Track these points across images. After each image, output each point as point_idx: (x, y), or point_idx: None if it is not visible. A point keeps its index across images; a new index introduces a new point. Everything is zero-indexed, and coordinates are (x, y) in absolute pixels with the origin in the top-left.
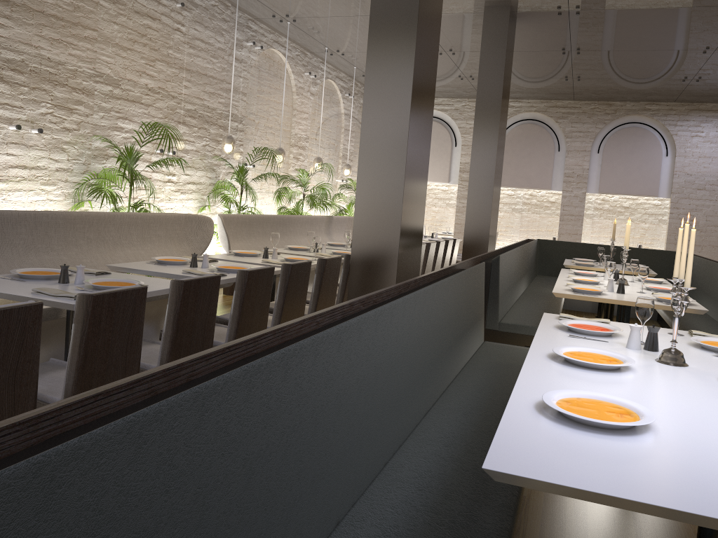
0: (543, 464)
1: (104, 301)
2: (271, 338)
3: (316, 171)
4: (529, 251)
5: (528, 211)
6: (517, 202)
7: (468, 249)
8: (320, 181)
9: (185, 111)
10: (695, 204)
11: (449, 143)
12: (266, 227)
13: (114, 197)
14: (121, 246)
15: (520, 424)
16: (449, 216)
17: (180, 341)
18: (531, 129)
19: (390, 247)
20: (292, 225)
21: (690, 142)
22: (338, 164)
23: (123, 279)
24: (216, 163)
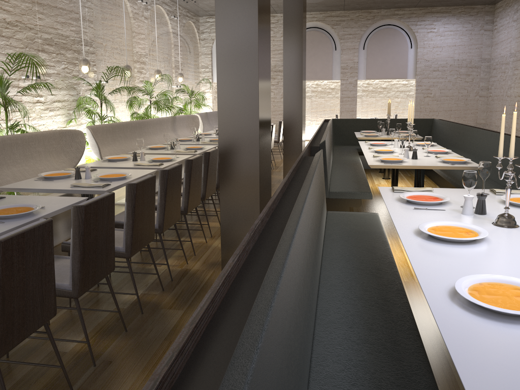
0: (516, 381)
1: (14, 244)
2: (222, 290)
3: (156, 81)
4: (331, 129)
5: (316, 96)
6: (307, 90)
7: (287, 133)
8: (160, 88)
9: (43, 40)
10: (432, 81)
11: None
12: (126, 132)
13: None
14: (7, 166)
15: (456, 326)
16: None
17: (88, 259)
18: (315, 35)
19: (251, 147)
20: (146, 127)
21: (427, 37)
22: (172, 74)
23: (20, 204)
24: (76, 82)
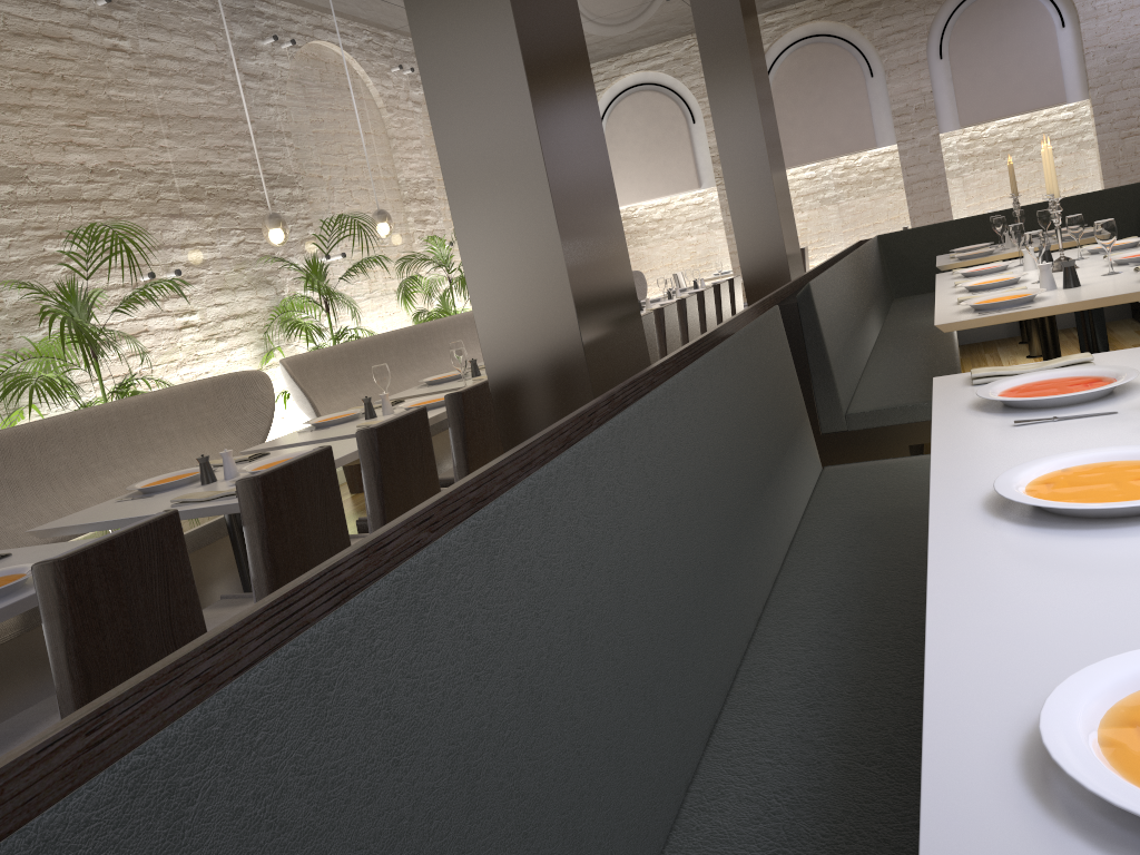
0: None
1: None
2: None
3: None
4: (868, 260)
5: (848, 196)
6: (825, 186)
7: (754, 289)
8: None
9: (177, 193)
10: (1136, 95)
11: (682, 121)
12: (386, 356)
13: (56, 388)
14: (91, 476)
15: None
16: (718, 245)
17: None
18: (815, 54)
19: (561, 334)
20: (436, 338)
21: None
22: None
23: (5, 570)
24: (269, 269)
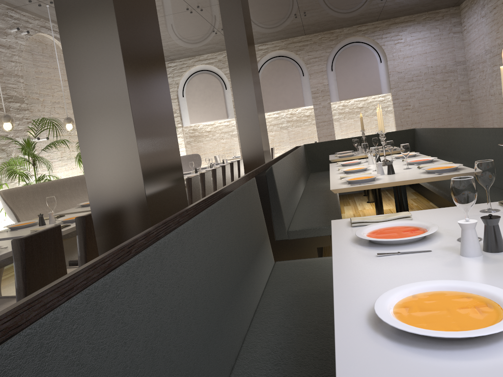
0: None
1: None
2: None
3: None
4: (300, 155)
5: (292, 126)
6: (282, 121)
7: (248, 166)
8: None
9: None
10: (409, 93)
11: (221, 88)
12: (63, 190)
13: None
14: None
15: None
16: (235, 144)
17: None
18: (279, 64)
19: (134, 189)
20: None
21: (395, 48)
22: None
23: None
24: (3, 143)
